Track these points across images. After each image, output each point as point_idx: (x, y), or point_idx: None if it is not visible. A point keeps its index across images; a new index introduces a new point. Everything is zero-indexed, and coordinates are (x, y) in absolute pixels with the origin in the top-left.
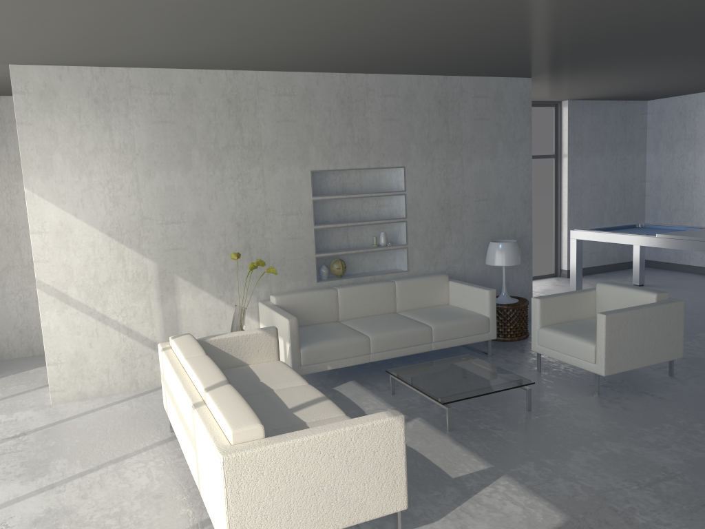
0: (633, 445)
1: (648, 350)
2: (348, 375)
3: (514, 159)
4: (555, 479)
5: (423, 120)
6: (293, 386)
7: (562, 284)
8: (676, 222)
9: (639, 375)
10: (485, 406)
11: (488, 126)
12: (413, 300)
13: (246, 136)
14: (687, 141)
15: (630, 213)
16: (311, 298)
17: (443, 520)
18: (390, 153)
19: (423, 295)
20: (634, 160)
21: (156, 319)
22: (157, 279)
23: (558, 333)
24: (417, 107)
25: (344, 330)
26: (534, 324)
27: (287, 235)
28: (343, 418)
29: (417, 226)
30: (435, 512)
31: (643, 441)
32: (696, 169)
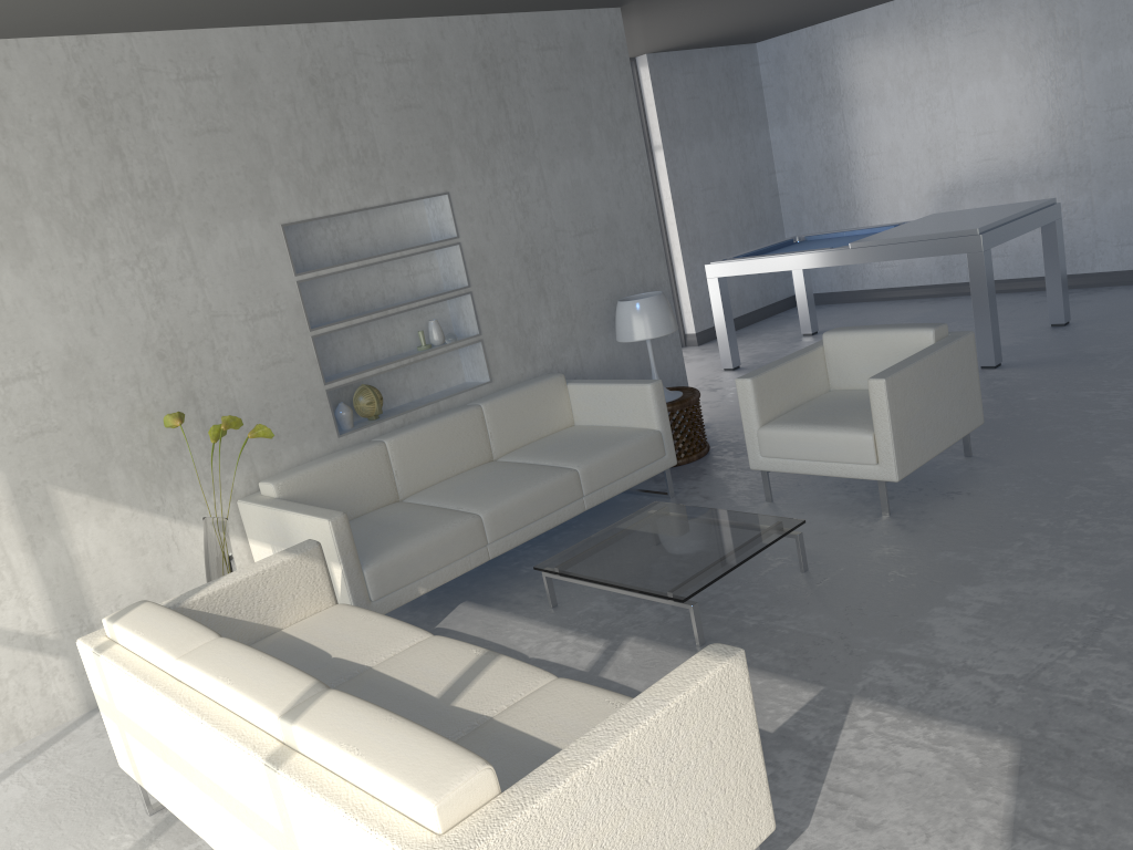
0: (1009, 582)
1: (944, 422)
2: (448, 595)
3: (620, 154)
4: (942, 679)
5: (464, 102)
6: (406, 647)
7: (698, 357)
8: (833, 227)
9: (924, 468)
10: (728, 584)
11: (570, 100)
12: (517, 431)
13: (136, 171)
14: (828, 98)
15: (765, 225)
16: (342, 469)
17: (817, 822)
18: (418, 170)
19: (532, 419)
20: (754, 140)
21: (30, 588)
22: (12, 506)
23: (797, 428)
24: (448, 77)
25: (426, 514)
26: (749, 424)
27: (263, 358)
28: (563, 685)
29: (491, 299)
30: (791, 811)
31: (1018, 572)
32: (849, 139)
